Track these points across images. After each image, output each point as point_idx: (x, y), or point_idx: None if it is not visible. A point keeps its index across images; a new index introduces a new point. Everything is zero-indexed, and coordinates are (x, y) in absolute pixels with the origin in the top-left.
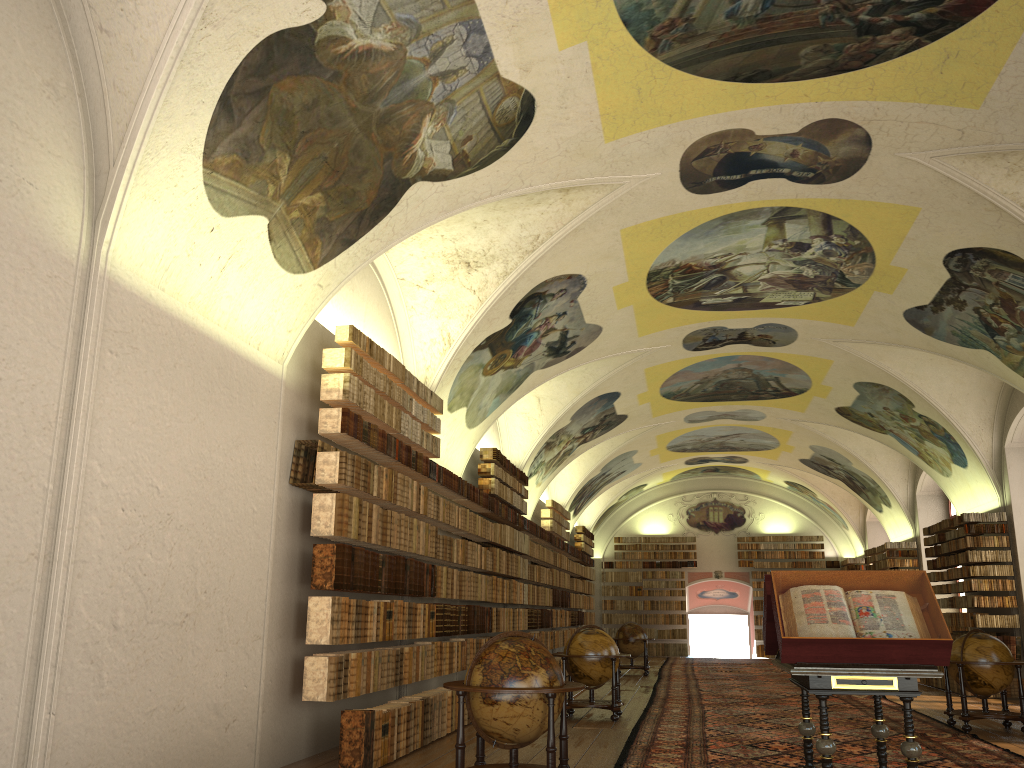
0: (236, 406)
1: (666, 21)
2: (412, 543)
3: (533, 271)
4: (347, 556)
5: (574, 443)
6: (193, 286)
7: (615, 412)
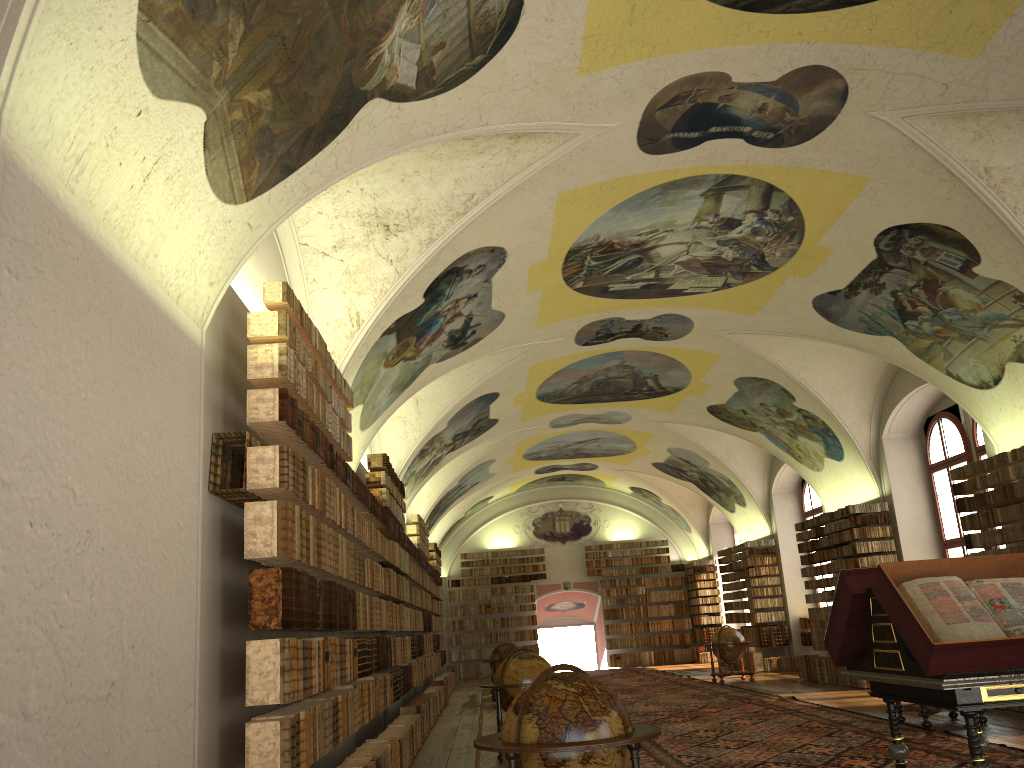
0: (157, 378)
1: None
2: (339, 564)
3: (460, 239)
4: (294, 583)
5: (444, 451)
6: (109, 195)
7: (488, 416)
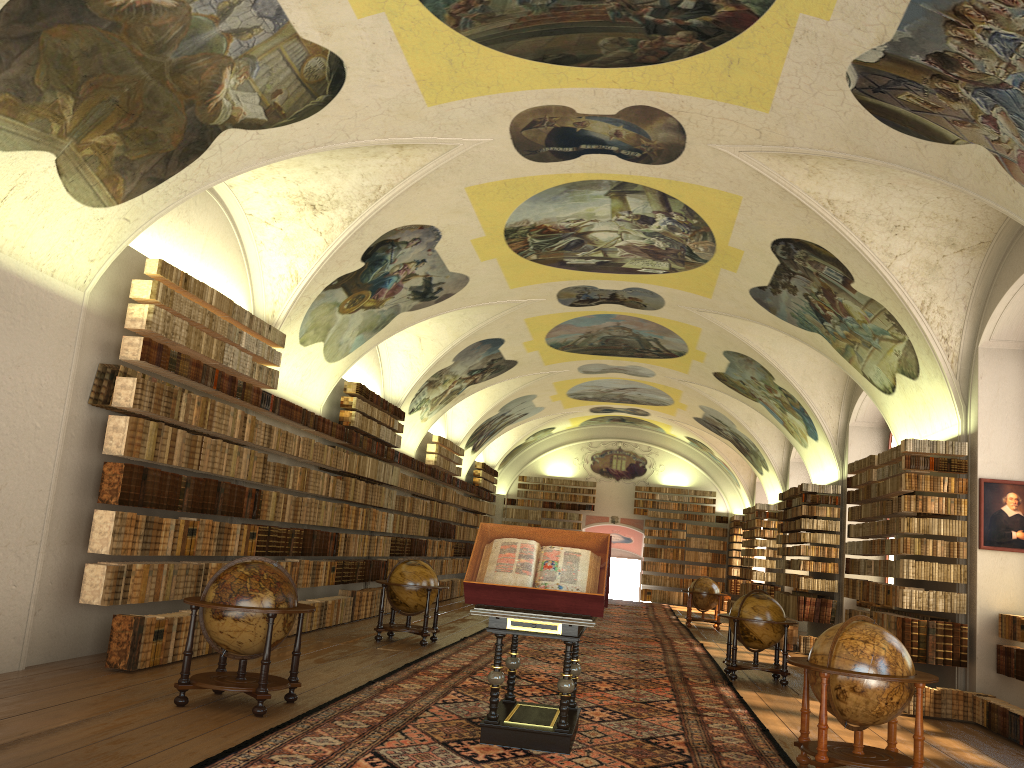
0: (20, 329)
1: (461, 1)
2: (230, 468)
3: (379, 219)
4: (136, 475)
5: (462, 383)
6: None
7: (503, 357)
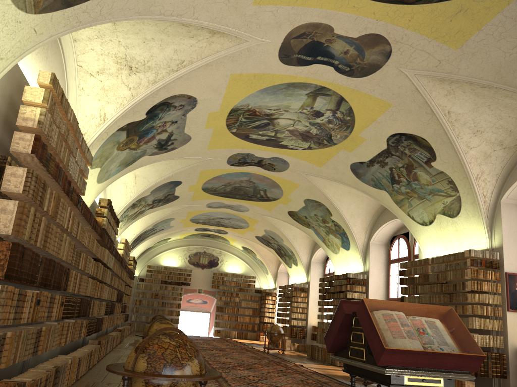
0: None
1: None
2: (60, 251)
3: (171, 85)
4: (19, 253)
5: (146, 207)
6: None
7: (174, 193)
